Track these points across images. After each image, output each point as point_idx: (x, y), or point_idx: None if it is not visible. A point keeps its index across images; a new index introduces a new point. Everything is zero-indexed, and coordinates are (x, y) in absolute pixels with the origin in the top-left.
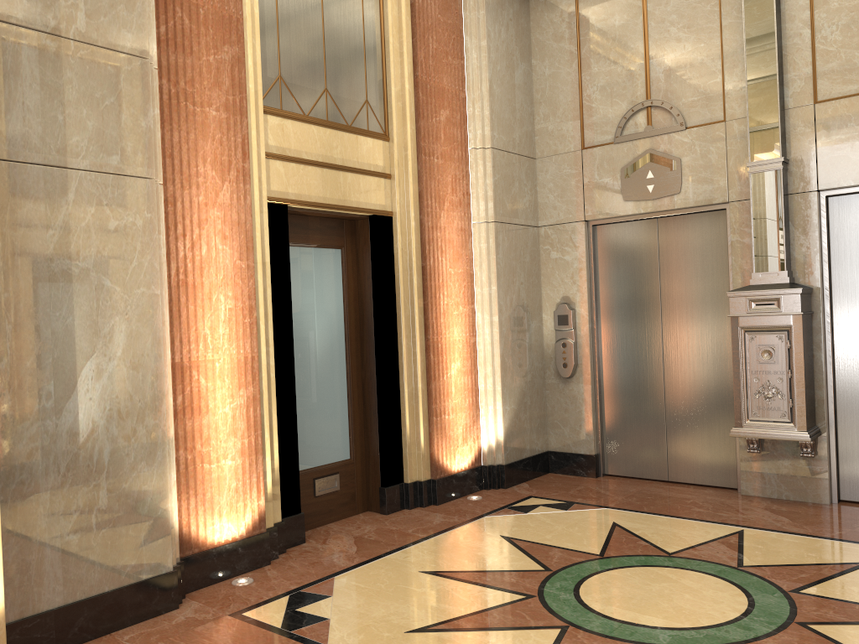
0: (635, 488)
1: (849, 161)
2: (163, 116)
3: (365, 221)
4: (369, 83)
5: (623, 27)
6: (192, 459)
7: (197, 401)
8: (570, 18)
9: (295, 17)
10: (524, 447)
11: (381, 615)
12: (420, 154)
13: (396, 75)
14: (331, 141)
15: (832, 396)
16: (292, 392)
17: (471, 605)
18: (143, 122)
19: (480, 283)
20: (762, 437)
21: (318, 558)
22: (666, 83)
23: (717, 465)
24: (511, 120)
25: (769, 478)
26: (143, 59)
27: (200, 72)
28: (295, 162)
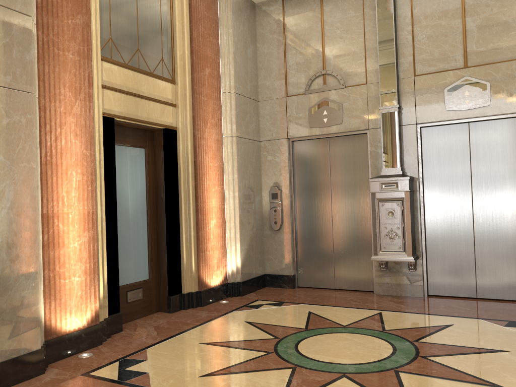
0: (317, 293)
1: (432, 108)
2: (38, 55)
3: (160, 132)
4: (164, 48)
5: (310, 28)
6: (53, 277)
7: (57, 238)
8: (279, 21)
9: (120, 3)
10: (252, 271)
11: (181, 368)
12: (194, 93)
13: (180, 45)
14: (141, 81)
15: (424, 237)
16: (115, 235)
17: (236, 359)
18: (27, 56)
19: (227, 172)
20: (389, 260)
21: (133, 339)
22: (334, 61)
23: (362, 278)
24: (245, 77)
25: (391, 284)
26: (28, 16)
27: (62, 29)
28: (119, 92)
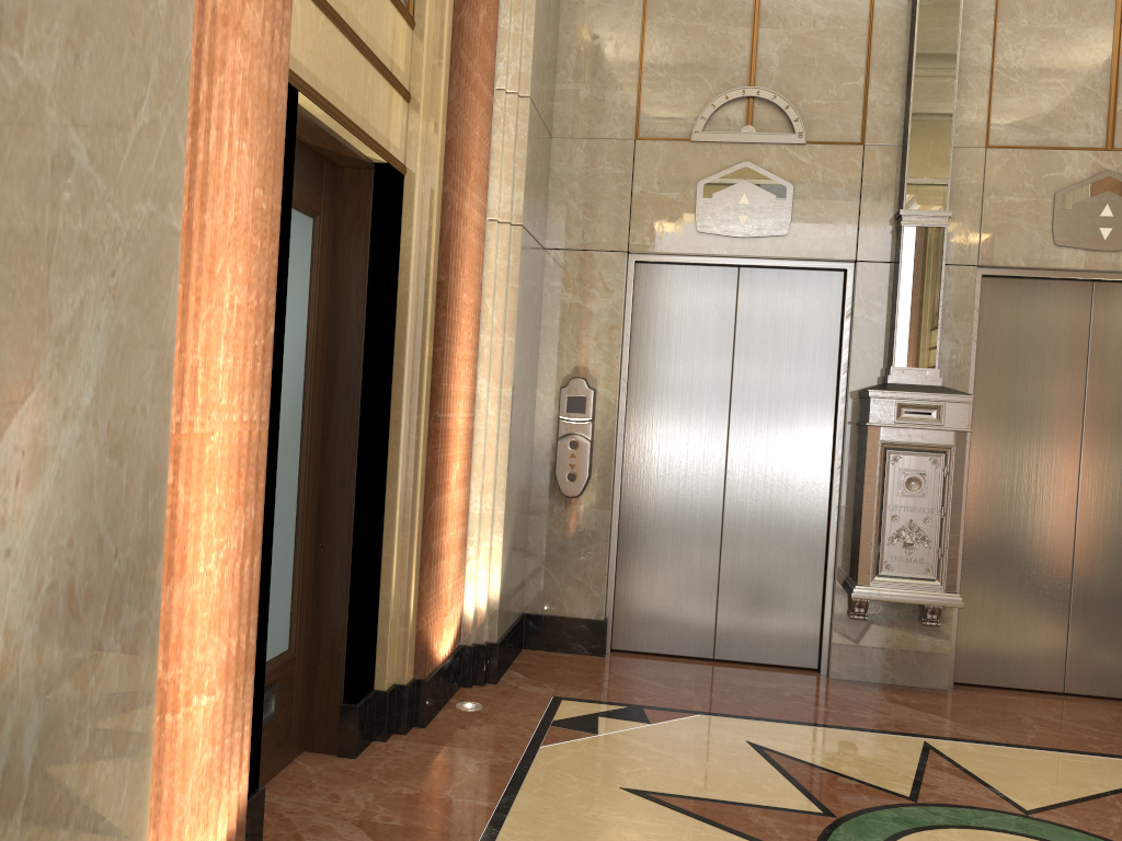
0: (685, 673)
1: (1021, 234)
2: None
3: (363, 173)
4: None
5: None
6: None
7: (166, 544)
8: None
9: None
10: (510, 610)
11: None
12: (458, 72)
13: None
14: None
15: (962, 543)
16: (269, 515)
17: None
18: None
19: (491, 327)
20: (899, 600)
21: None
22: (781, 69)
23: (790, 636)
24: (544, 62)
25: (871, 655)
26: None
27: None
28: (317, 2)
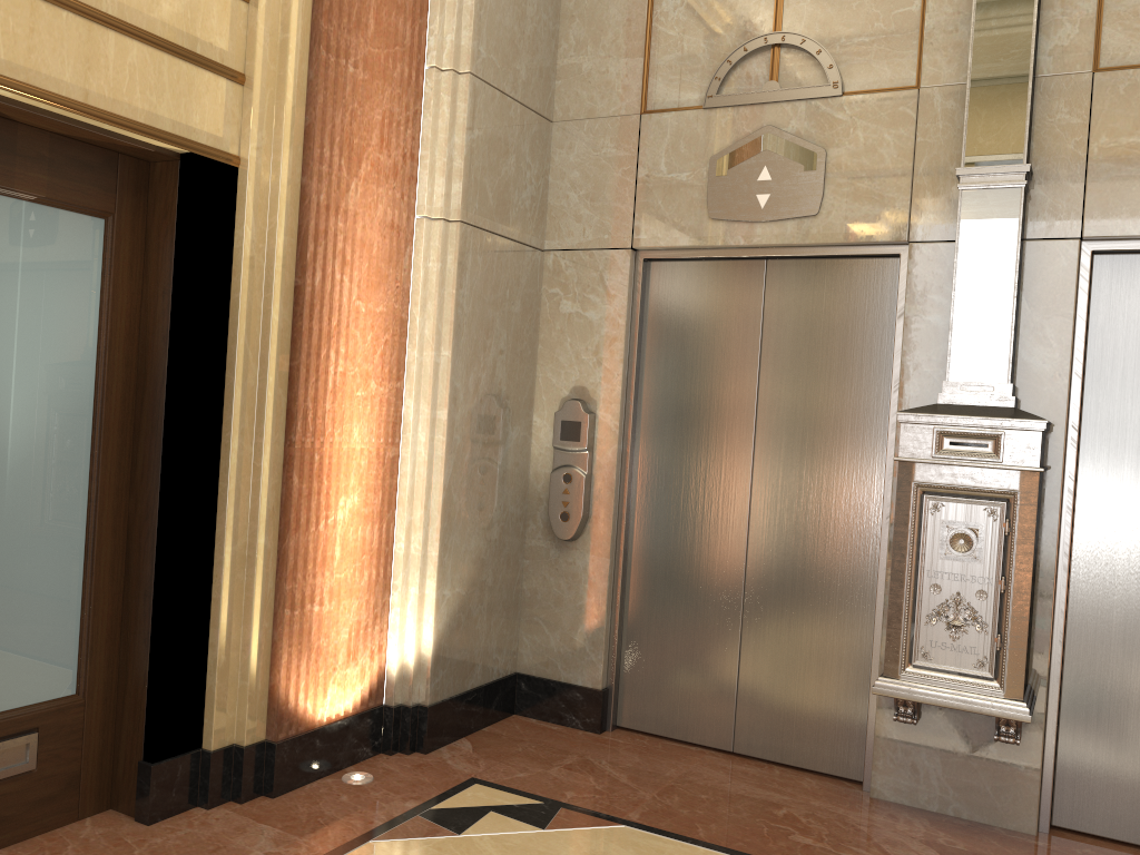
0: (674, 767)
1: None
2: None
3: (171, 166)
4: None
5: None
6: None
7: None
8: None
9: None
10: (472, 668)
11: None
12: (317, 46)
13: None
14: None
15: (1062, 630)
16: None
17: None
18: None
19: (419, 339)
20: (937, 702)
21: None
22: (814, 5)
23: (828, 734)
24: (515, 33)
25: (927, 772)
26: None
27: None
28: None
